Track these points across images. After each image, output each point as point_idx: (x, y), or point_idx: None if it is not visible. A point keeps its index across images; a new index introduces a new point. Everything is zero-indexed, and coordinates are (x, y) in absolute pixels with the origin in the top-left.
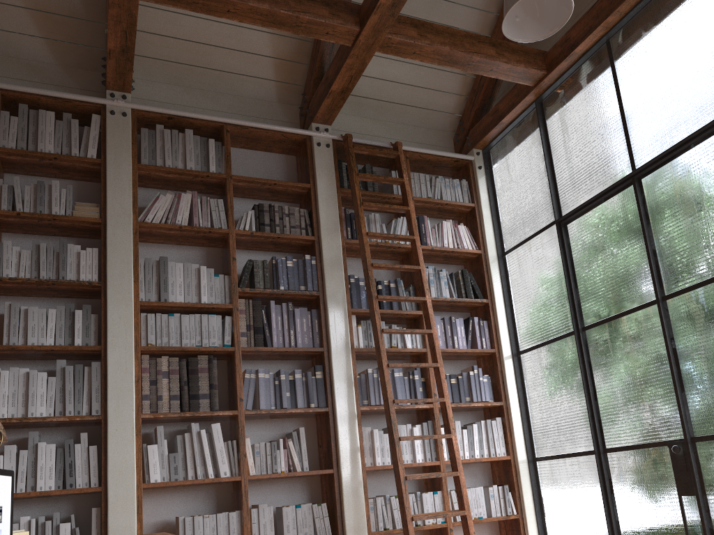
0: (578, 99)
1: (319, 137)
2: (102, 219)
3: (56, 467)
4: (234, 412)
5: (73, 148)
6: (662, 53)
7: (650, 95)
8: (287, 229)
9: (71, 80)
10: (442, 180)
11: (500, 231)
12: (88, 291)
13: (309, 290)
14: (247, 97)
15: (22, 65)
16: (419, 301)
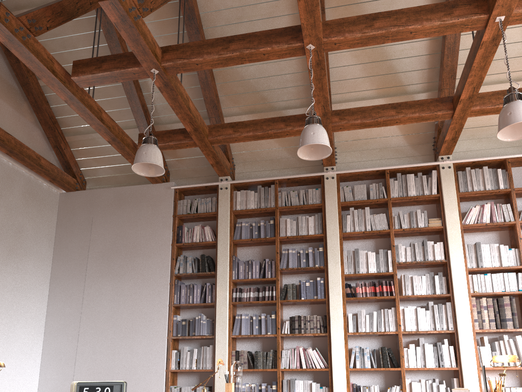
0: None
1: None
2: (443, 226)
3: (433, 355)
4: None
5: (424, 190)
6: None
7: None
8: None
9: (416, 152)
10: None
11: None
12: (438, 264)
13: None
14: None
15: (392, 150)
16: None
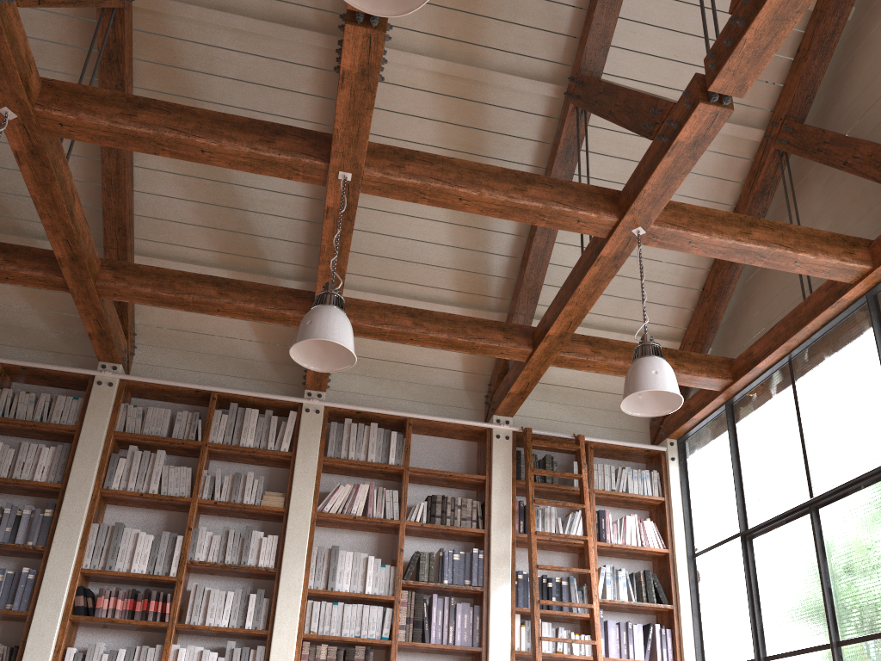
0: (764, 410)
1: (499, 429)
2: (285, 508)
3: None
4: None
5: (270, 442)
6: (836, 385)
7: (826, 425)
8: (458, 521)
9: (277, 375)
10: (629, 470)
11: (692, 529)
12: (264, 574)
13: (473, 585)
14: (435, 386)
15: (239, 364)
16: (585, 607)
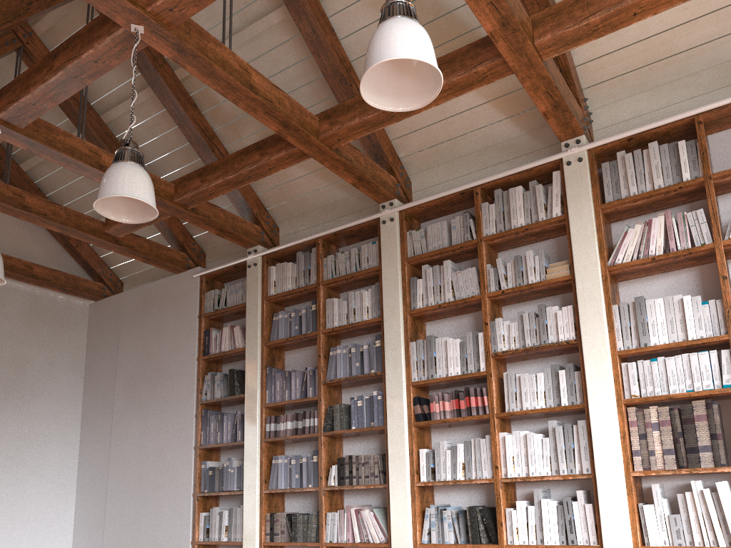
0: None
1: None
2: (571, 275)
3: (558, 522)
4: None
5: (539, 213)
6: None
7: None
8: None
9: (538, 142)
10: None
11: None
12: (571, 348)
13: None
14: None
15: (499, 149)
16: None
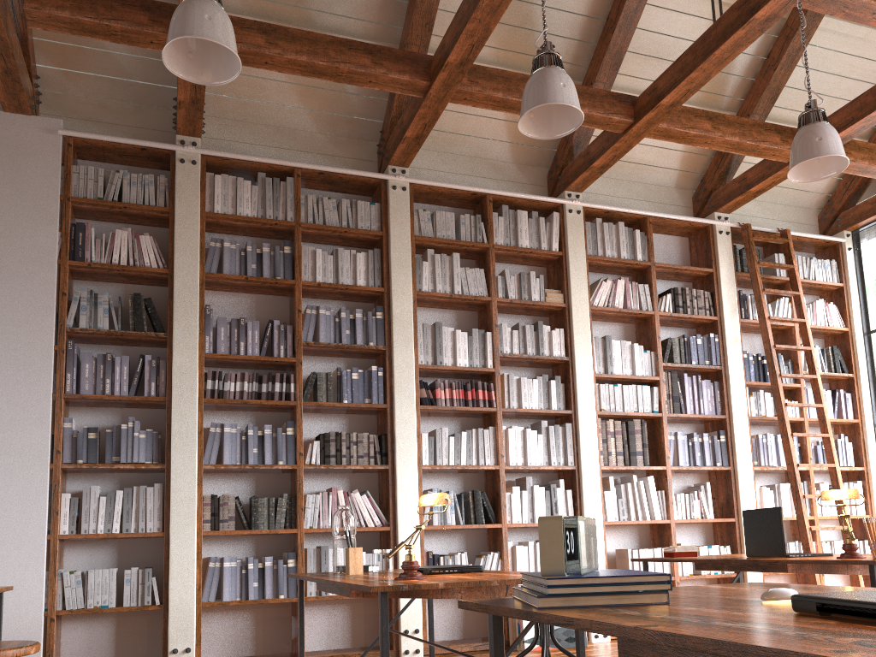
0: None
1: (720, 225)
2: (566, 304)
3: (545, 505)
4: (663, 468)
5: (542, 242)
6: None
7: None
8: (695, 310)
9: (523, 176)
10: (815, 260)
11: (867, 310)
12: (552, 363)
13: (712, 365)
14: (651, 184)
15: (488, 165)
16: (810, 378)
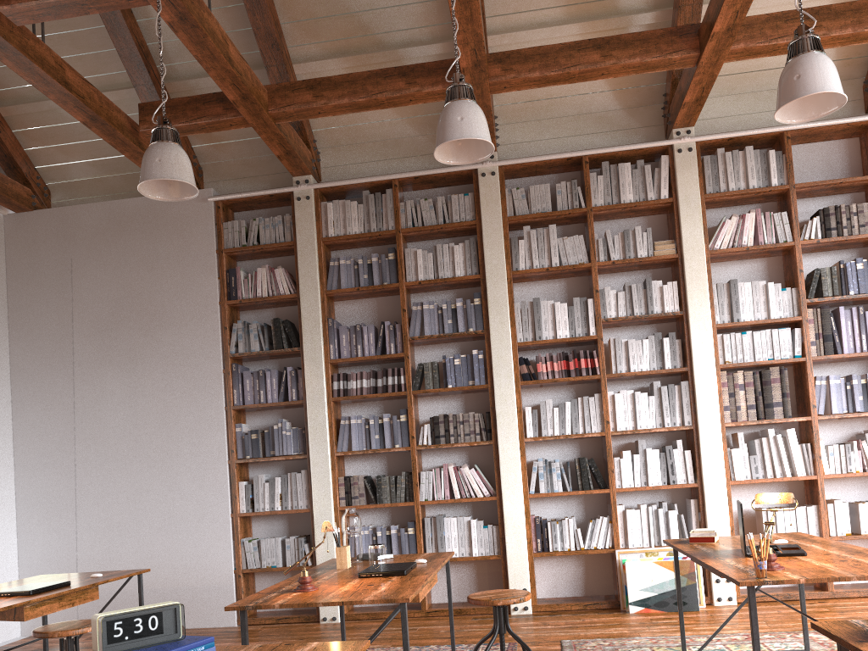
0: None
1: None
2: (678, 254)
3: (660, 467)
4: (807, 418)
5: (648, 192)
6: None
7: None
8: (855, 229)
9: (634, 121)
10: None
11: None
12: (668, 319)
13: None
14: None
15: (593, 119)
16: None
